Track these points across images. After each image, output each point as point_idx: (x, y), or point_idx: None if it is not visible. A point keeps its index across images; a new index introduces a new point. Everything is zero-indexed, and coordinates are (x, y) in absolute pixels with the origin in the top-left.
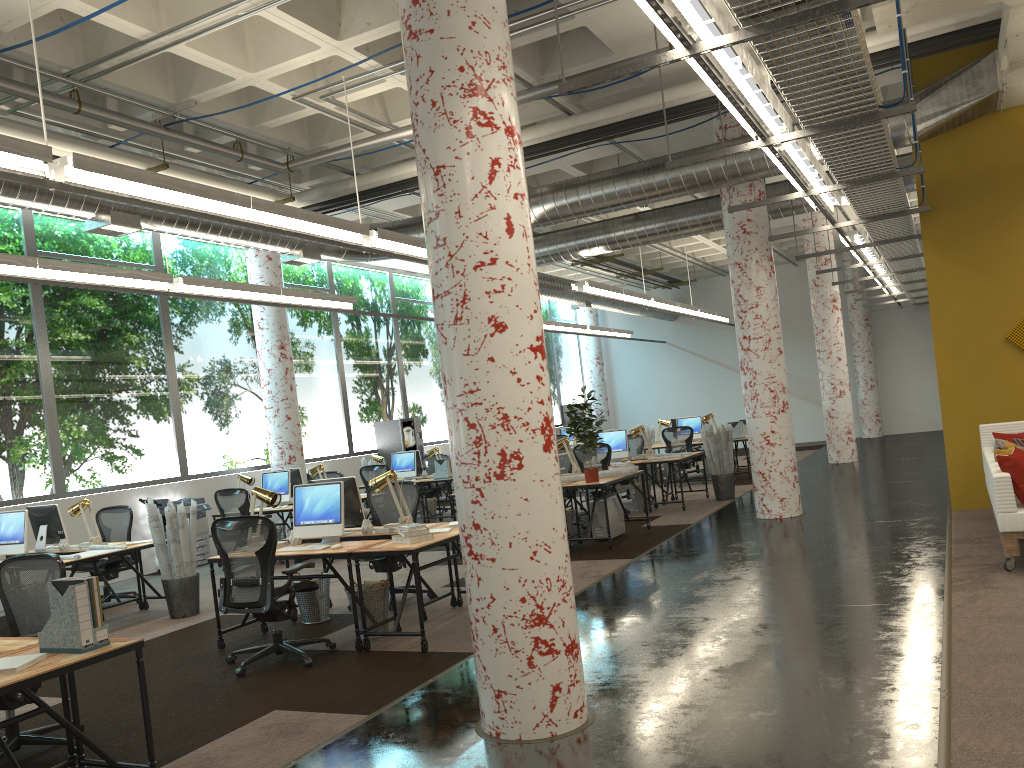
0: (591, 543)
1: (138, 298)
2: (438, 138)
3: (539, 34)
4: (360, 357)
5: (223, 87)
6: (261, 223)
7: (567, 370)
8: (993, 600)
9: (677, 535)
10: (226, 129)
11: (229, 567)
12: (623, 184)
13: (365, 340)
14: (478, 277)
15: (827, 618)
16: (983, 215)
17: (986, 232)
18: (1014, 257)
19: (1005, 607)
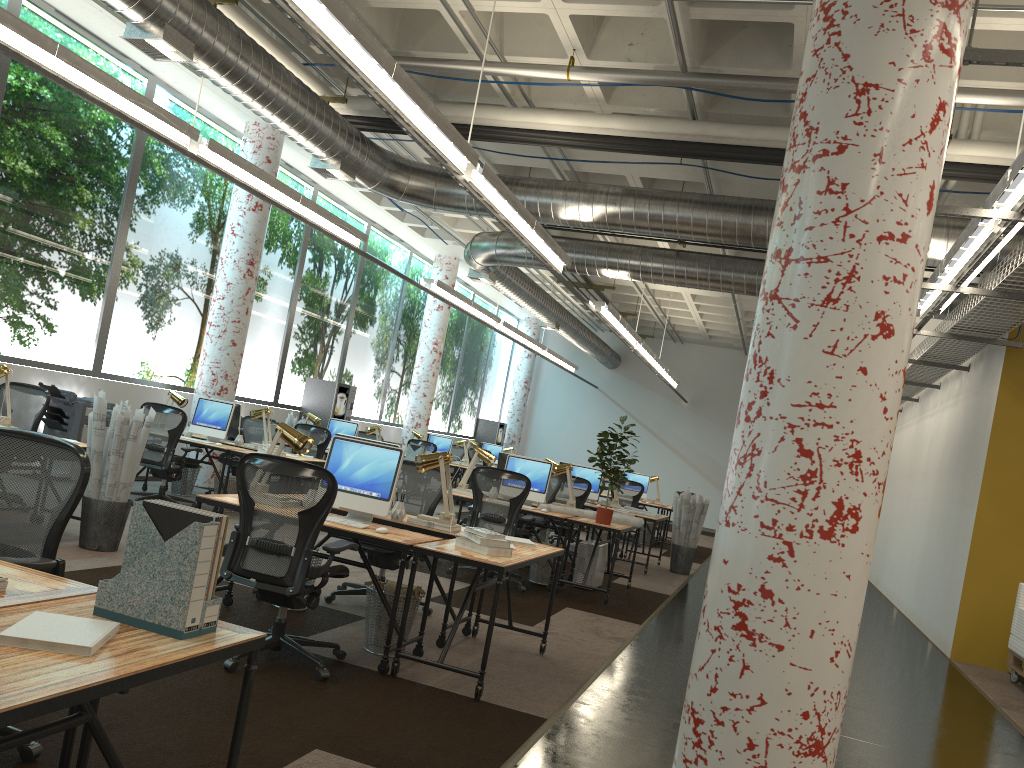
0: (570, 588)
1: (109, 150)
2: (879, 46)
3: (741, 13)
4: (314, 303)
5: None
6: (390, 101)
7: (493, 384)
8: None
9: (666, 606)
10: None
11: (249, 520)
12: (717, 214)
13: (325, 286)
14: (880, 252)
15: None
16: None
17: None
18: None
19: None
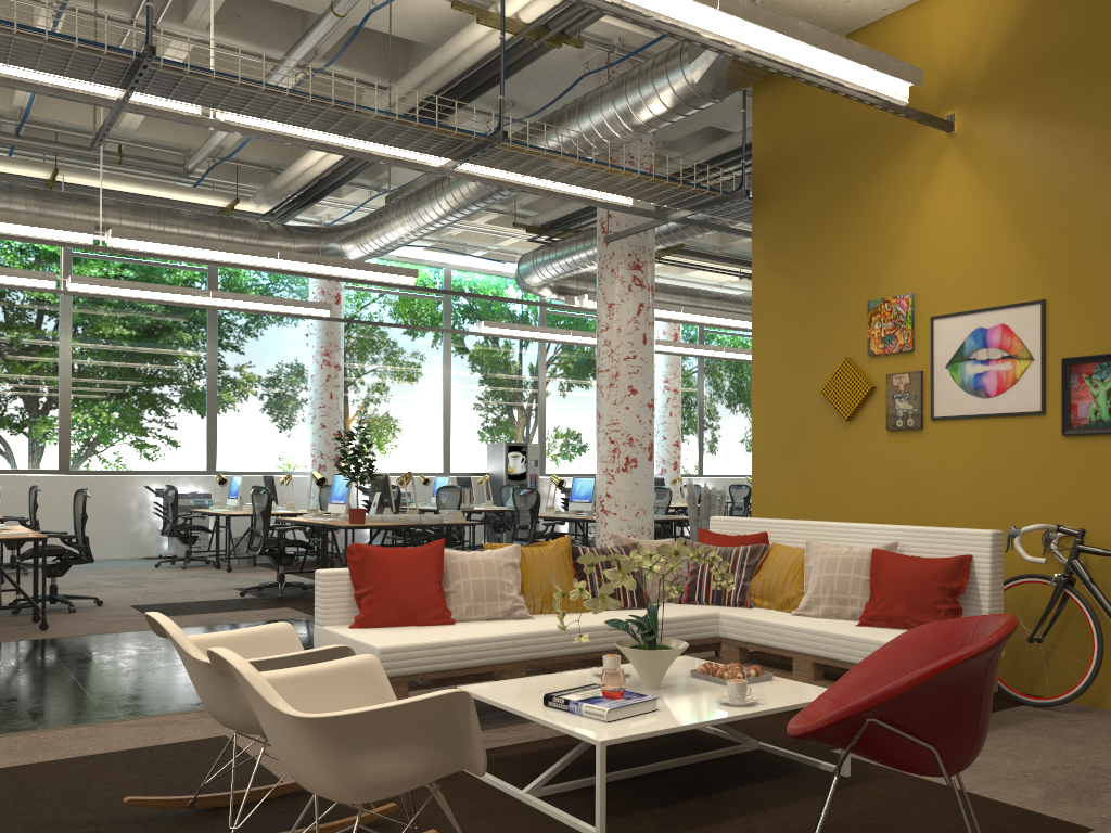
0: None
1: None
2: None
3: (204, 6)
4: (479, 372)
5: (22, 93)
6: None
7: None
8: (146, 730)
9: None
10: (88, 133)
11: None
12: None
13: (490, 354)
14: None
15: (12, 702)
16: (816, 202)
17: (817, 228)
18: (844, 267)
19: (104, 740)
